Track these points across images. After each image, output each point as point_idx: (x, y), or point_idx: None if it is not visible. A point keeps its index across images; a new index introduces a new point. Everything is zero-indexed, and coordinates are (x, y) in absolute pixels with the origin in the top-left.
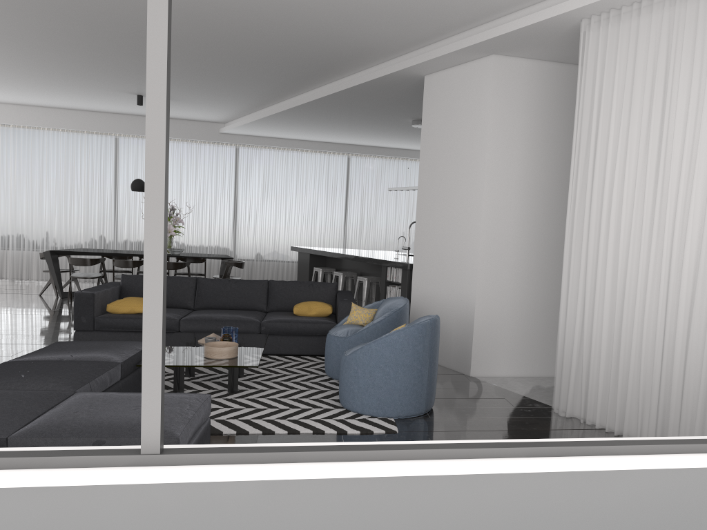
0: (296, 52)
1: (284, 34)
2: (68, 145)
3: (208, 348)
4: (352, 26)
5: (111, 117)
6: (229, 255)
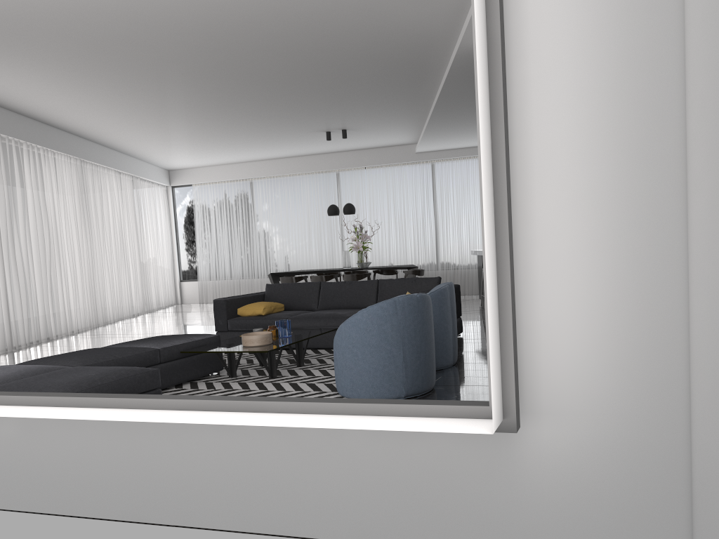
0: (377, 57)
1: (347, 43)
2: (304, 186)
3: (241, 336)
4: (384, 17)
5: (331, 156)
6: (432, 266)
